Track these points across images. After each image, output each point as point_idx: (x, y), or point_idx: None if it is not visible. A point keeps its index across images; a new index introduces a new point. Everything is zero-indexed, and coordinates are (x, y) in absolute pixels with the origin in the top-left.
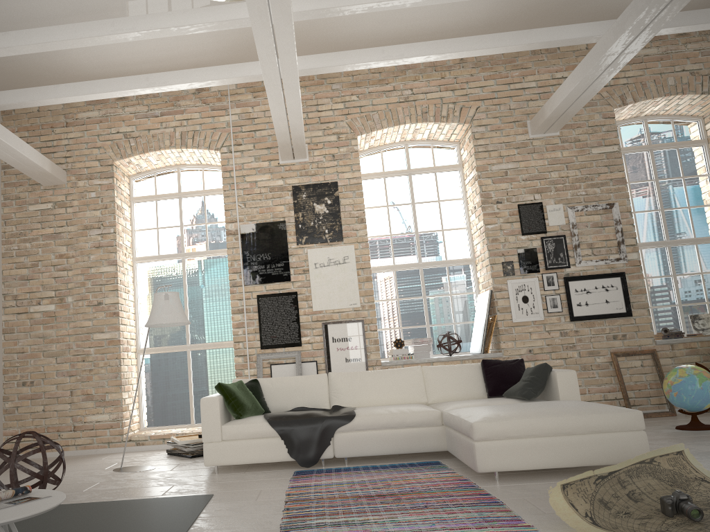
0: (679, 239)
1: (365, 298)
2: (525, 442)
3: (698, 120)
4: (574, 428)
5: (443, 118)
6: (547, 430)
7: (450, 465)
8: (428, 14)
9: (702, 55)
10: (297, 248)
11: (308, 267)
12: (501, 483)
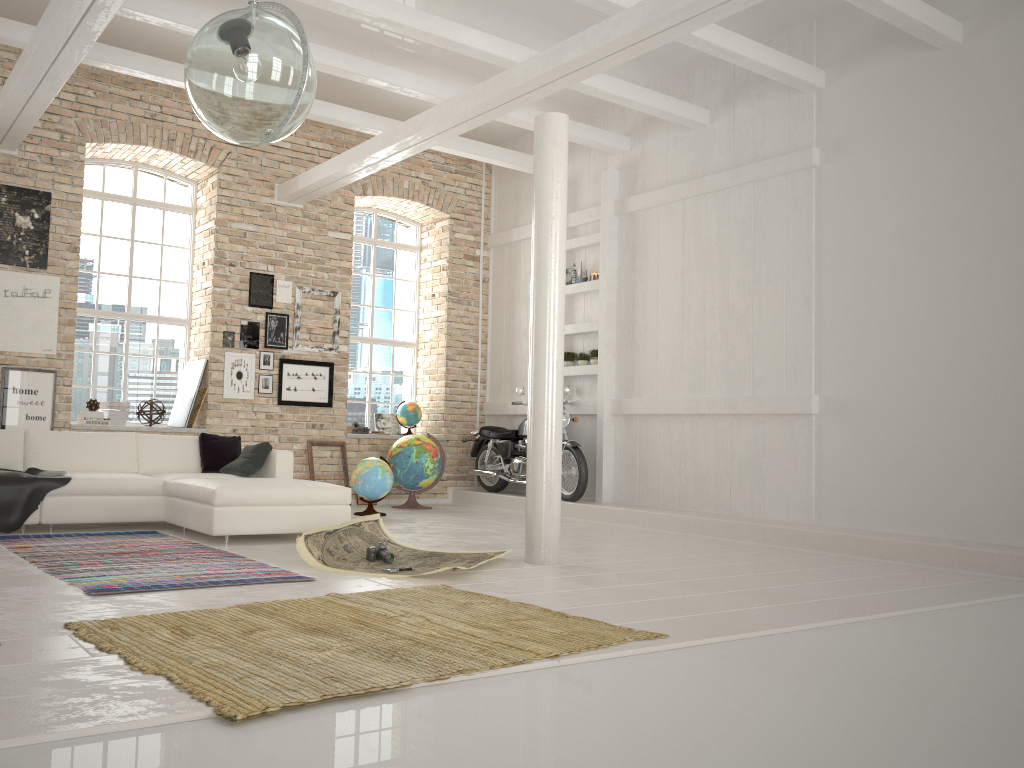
0: (381, 338)
1: (64, 345)
2: (258, 510)
3: (417, 227)
4: (299, 499)
5: (191, 153)
6: (278, 500)
7: (170, 534)
8: None
9: (434, 168)
10: None
11: None
12: (231, 545)
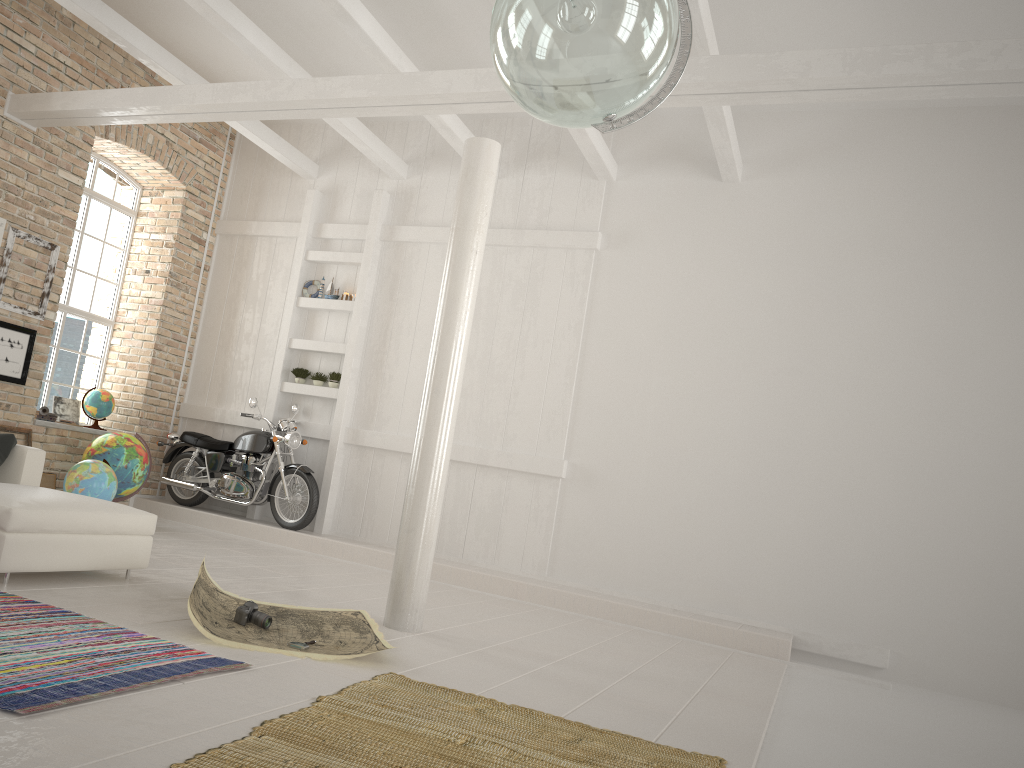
0: (77, 308)
1: None
2: (56, 539)
3: (138, 189)
4: (104, 527)
5: None
6: (81, 526)
7: None
8: None
9: (180, 129)
10: None
11: None
12: (17, 587)
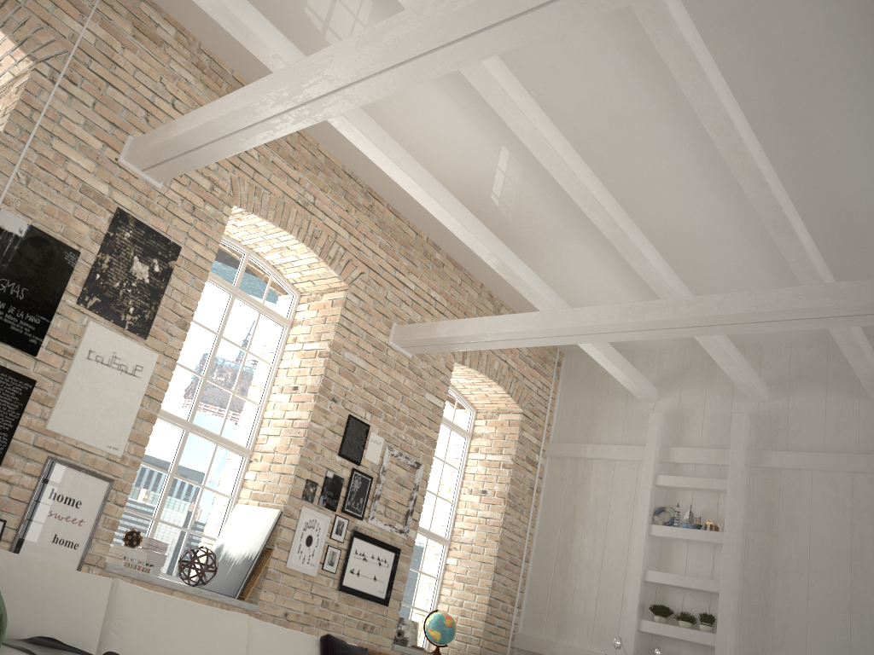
0: (420, 526)
1: (133, 446)
2: None
3: (472, 412)
4: None
5: (328, 259)
6: None
7: None
8: (413, 136)
9: (519, 356)
10: (73, 308)
11: (77, 350)
12: None
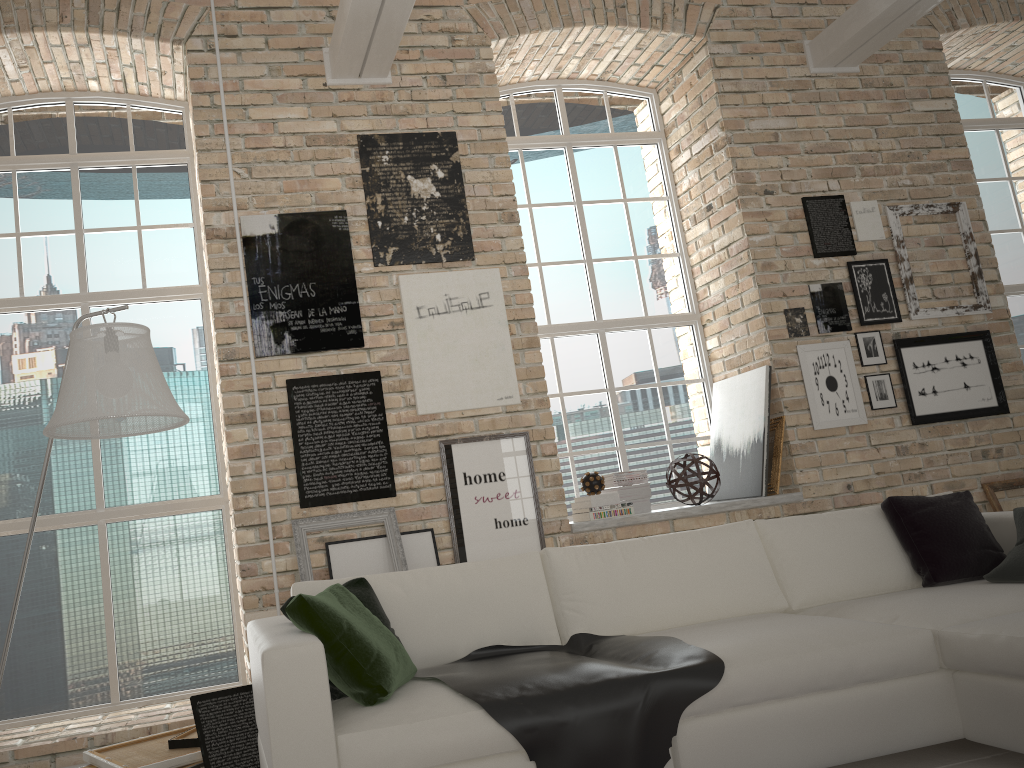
0: (1016, 284)
1: (529, 384)
2: None
3: (1022, 85)
4: None
5: (656, 22)
6: None
7: None
8: None
9: None
10: (374, 273)
11: (404, 315)
12: None
